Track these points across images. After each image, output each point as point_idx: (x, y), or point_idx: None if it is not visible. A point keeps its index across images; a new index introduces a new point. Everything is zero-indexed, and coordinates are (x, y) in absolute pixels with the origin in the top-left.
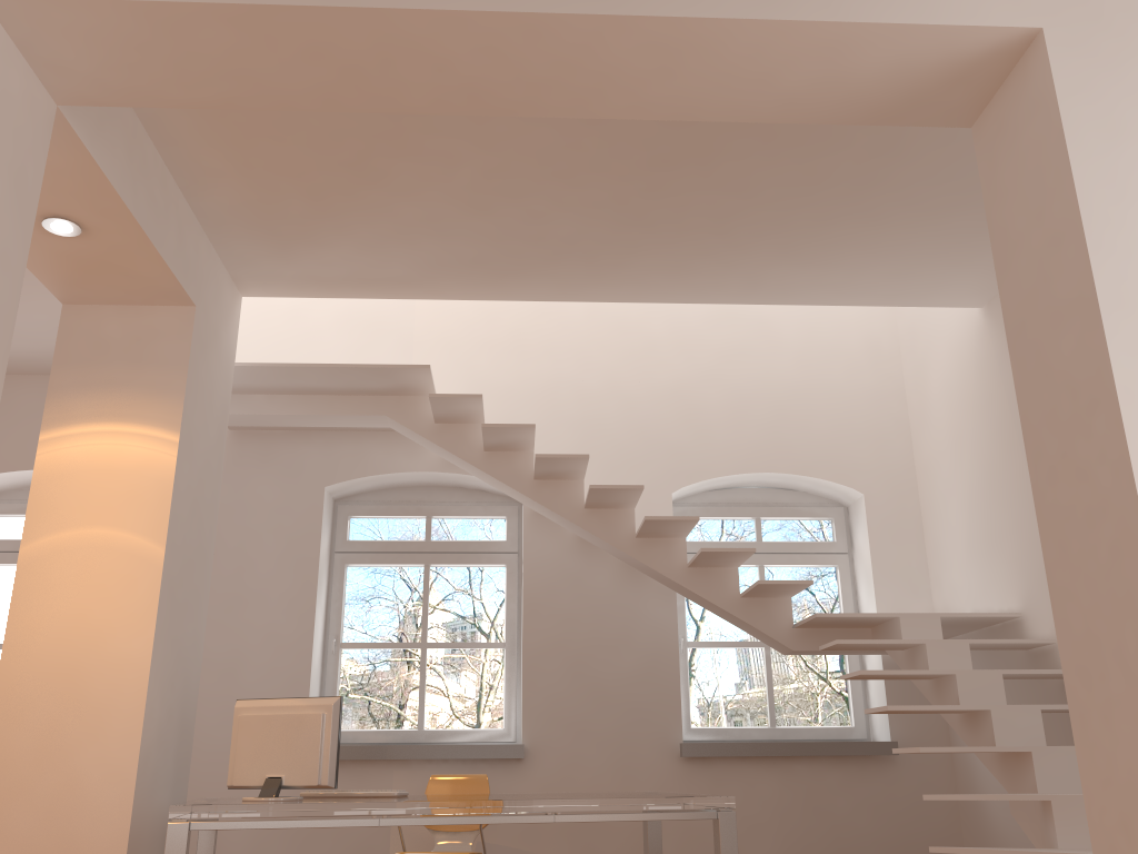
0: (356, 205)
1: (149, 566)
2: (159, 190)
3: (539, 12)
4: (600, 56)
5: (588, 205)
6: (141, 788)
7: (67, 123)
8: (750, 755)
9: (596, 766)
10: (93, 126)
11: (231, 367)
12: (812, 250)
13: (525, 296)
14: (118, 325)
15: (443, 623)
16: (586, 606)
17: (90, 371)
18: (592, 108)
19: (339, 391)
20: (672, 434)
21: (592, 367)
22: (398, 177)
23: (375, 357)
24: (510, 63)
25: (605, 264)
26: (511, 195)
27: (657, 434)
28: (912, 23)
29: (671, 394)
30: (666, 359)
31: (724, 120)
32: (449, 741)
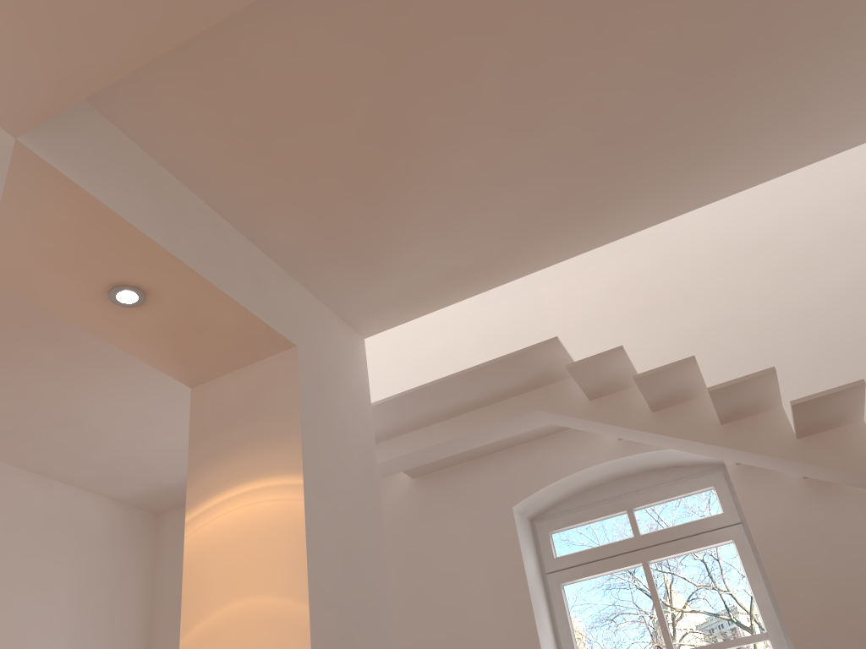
0: (405, 181)
1: (296, 630)
2: (212, 235)
3: None
4: None
5: (646, 63)
6: None
7: (40, 160)
8: None
9: None
10: (87, 165)
11: (367, 405)
12: None
13: (630, 227)
14: (235, 389)
15: (697, 626)
16: (851, 563)
17: (219, 441)
18: None
19: (485, 401)
20: None
21: (746, 297)
22: (426, 124)
23: None
24: None
25: (701, 143)
26: (554, 91)
27: (853, 338)
28: None
29: (851, 291)
30: (828, 259)
31: None
32: None
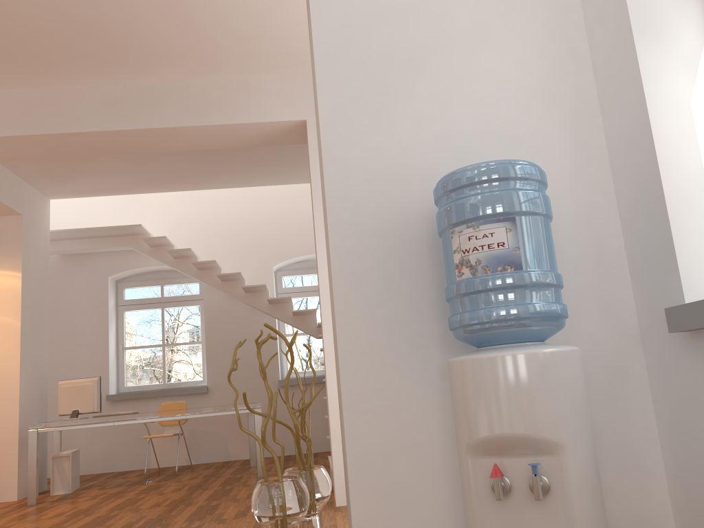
0: (86, 167)
1: (15, 330)
2: None
3: (113, 130)
4: (145, 138)
5: (189, 159)
6: (22, 418)
7: None
8: (309, 383)
9: (241, 393)
10: None
11: (48, 234)
12: (300, 165)
13: (181, 189)
14: None
15: (187, 330)
16: (234, 323)
17: None
18: (152, 150)
19: (104, 236)
20: (272, 239)
21: (233, 209)
22: (100, 157)
23: (127, 212)
24: (111, 142)
25: (210, 176)
26: (153, 159)
27: (265, 239)
28: (256, 122)
29: (272, 219)
30: (269, 202)
31: (207, 149)
32: (178, 387)
